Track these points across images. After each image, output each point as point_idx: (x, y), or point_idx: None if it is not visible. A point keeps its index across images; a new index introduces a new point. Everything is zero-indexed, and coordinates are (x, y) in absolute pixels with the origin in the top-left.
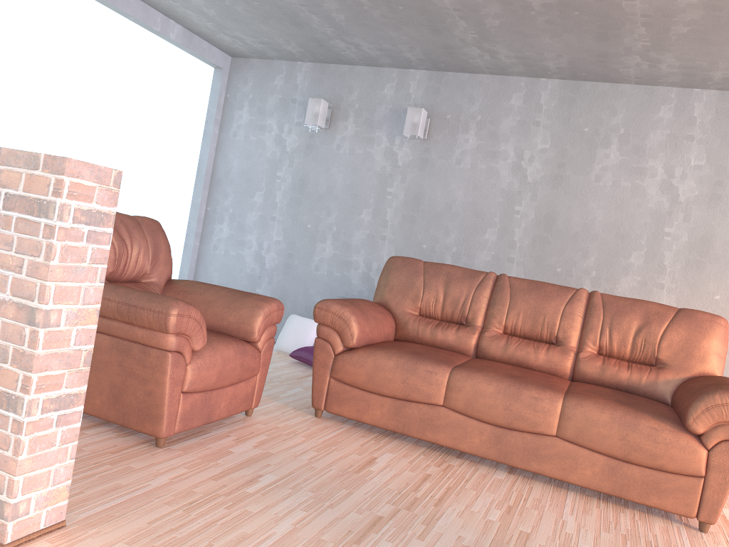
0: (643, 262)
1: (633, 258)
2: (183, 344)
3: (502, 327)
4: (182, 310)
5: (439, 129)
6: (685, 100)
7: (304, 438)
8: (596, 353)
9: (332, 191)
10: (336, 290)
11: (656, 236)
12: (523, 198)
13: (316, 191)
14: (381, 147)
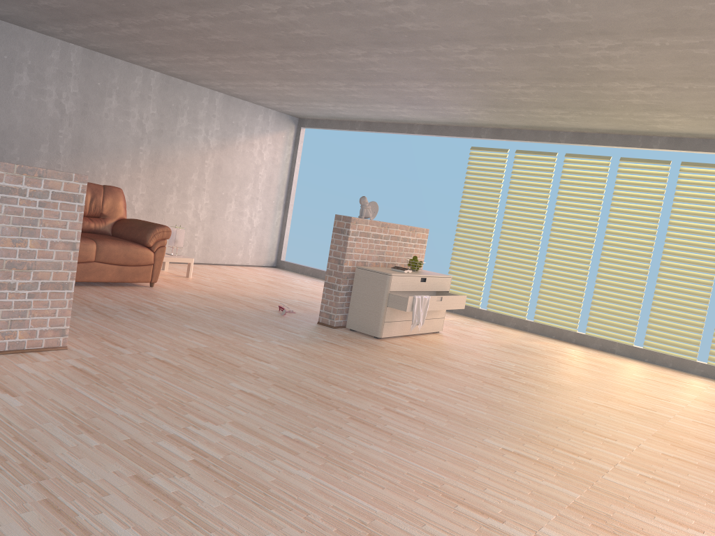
0: (48, 151)
1: (42, 149)
2: None
3: None
4: None
5: None
6: (66, 49)
7: None
8: None
9: None
10: None
11: (55, 135)
12: None
13: None
14: None
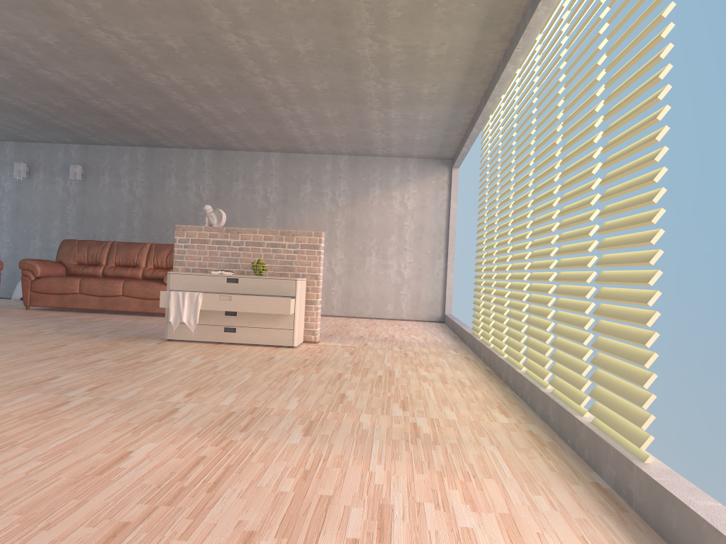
0: None
1: None
2: None
3: (114, 263)
4: None
5: (90, 174)
6: (200, 154)
7: (18, 312)
8: (153, 268)
9: (36, 211)
10: None
11: (196, 217)
12: (136, 205)
13: (26, 212)
14: (60, 185)
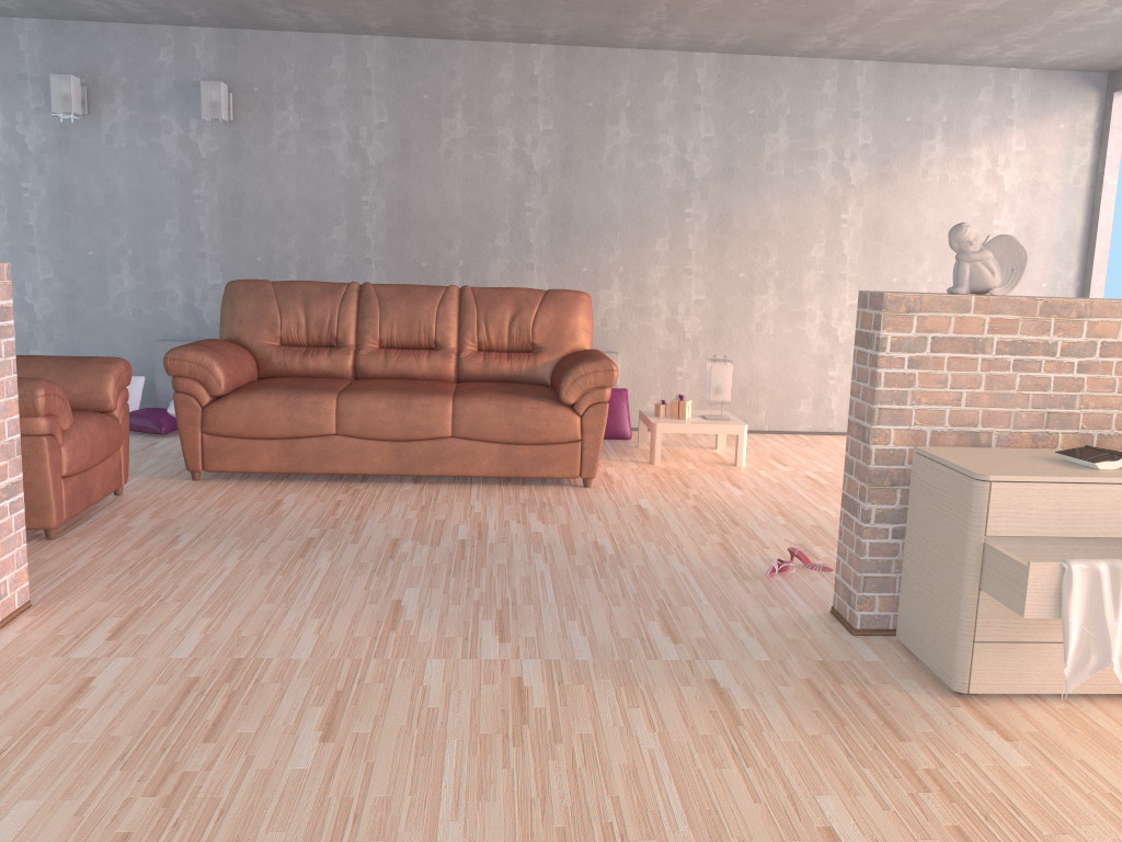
0: (509, 243)
1: (499, 240)
2: (54, 425)
3: (377, 342)
4: (48, 389)
5: (248, 106)
6: (523, 57)
7: (196, 500)
8: (476, 350)
9: (114, 202)
10: (151, 332)
11: (518, 213)
12: (369, 185)
13: (90, 205)
14: (173, 135)
